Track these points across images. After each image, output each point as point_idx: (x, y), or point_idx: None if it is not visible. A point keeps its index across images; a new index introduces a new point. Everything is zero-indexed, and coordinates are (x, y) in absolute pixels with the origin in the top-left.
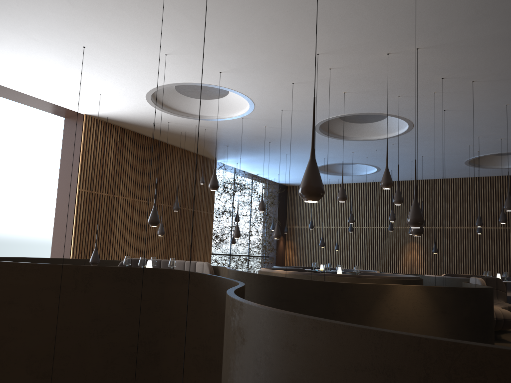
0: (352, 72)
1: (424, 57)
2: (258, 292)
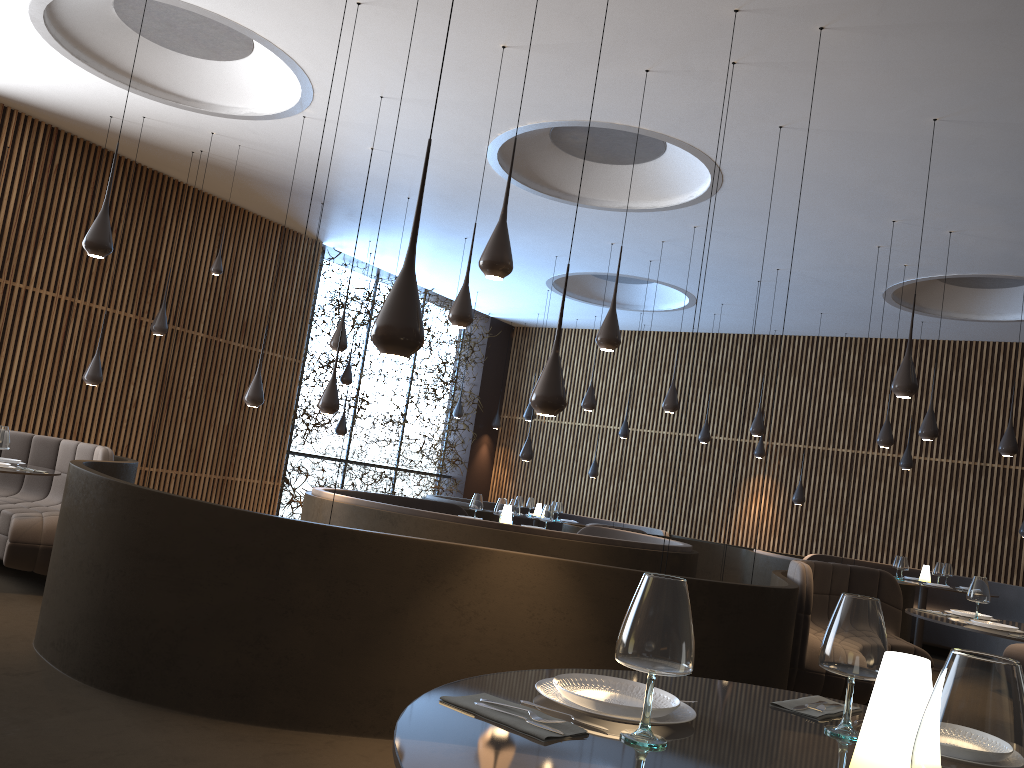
0: None
1: None
2: (98, 529)
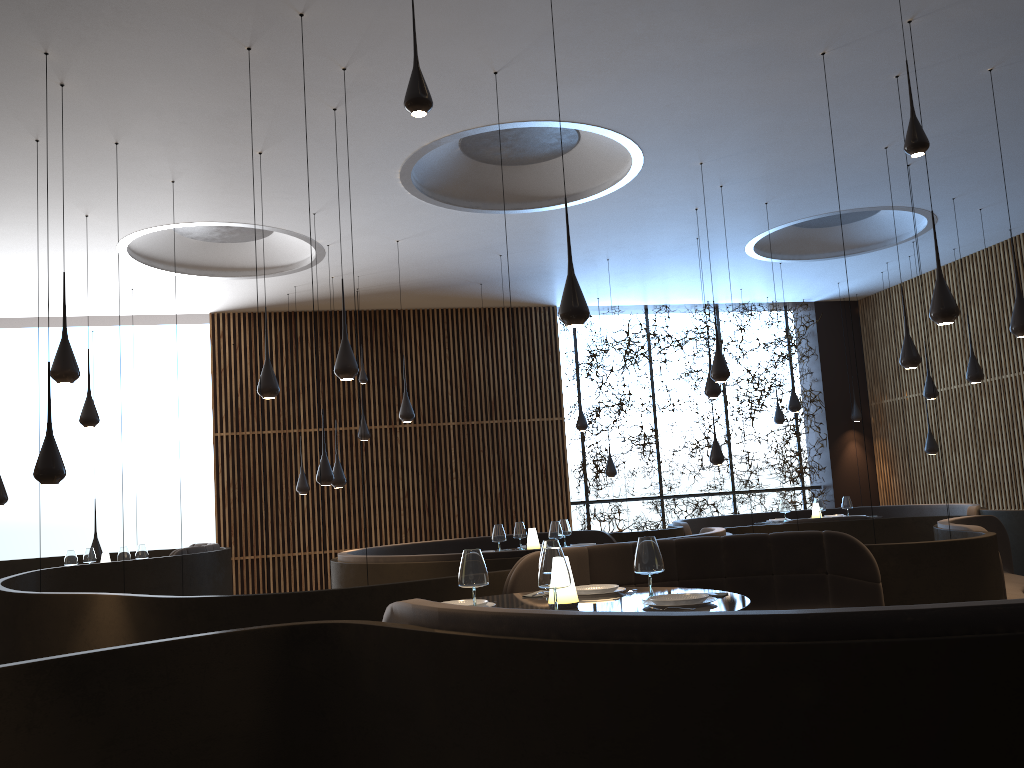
0: (145, 128)
1: (97, 52)
2: None
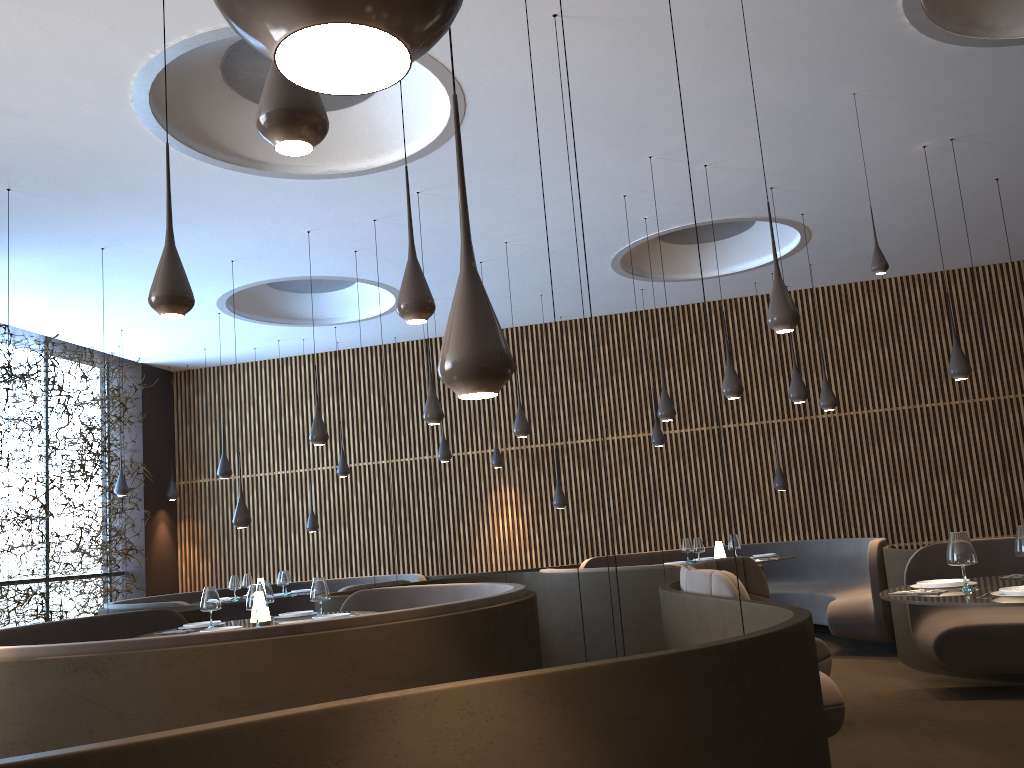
0: None
1: None
2: None
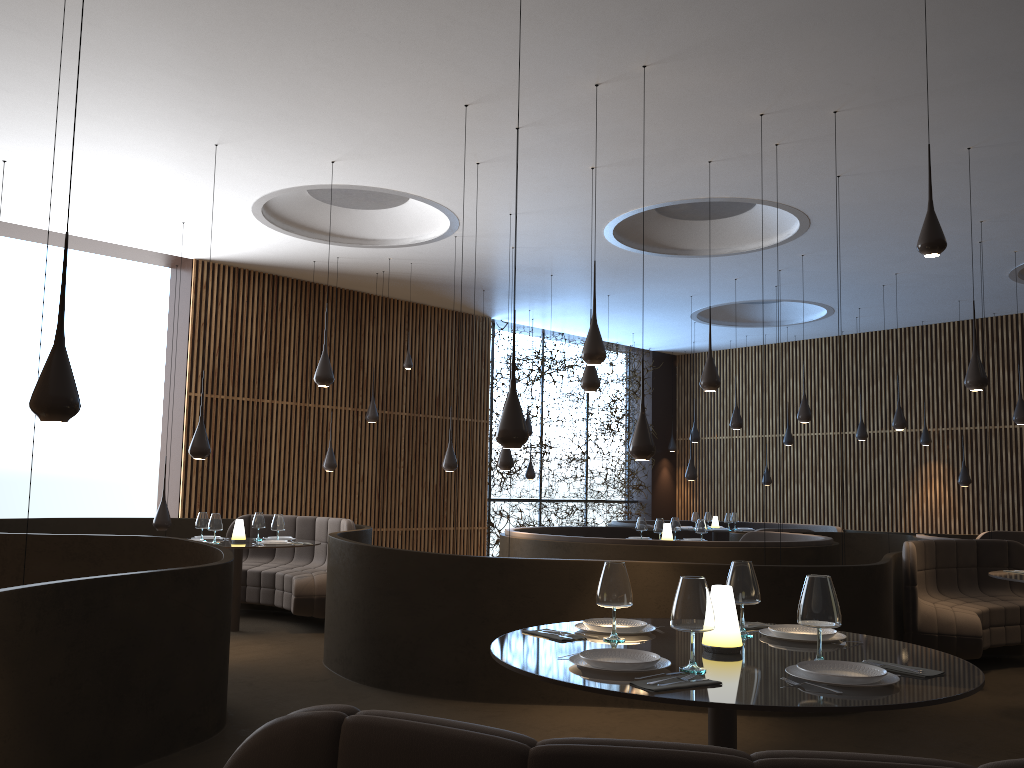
0: (565, 128)
1: (676, 79)
2: (354, 578)
